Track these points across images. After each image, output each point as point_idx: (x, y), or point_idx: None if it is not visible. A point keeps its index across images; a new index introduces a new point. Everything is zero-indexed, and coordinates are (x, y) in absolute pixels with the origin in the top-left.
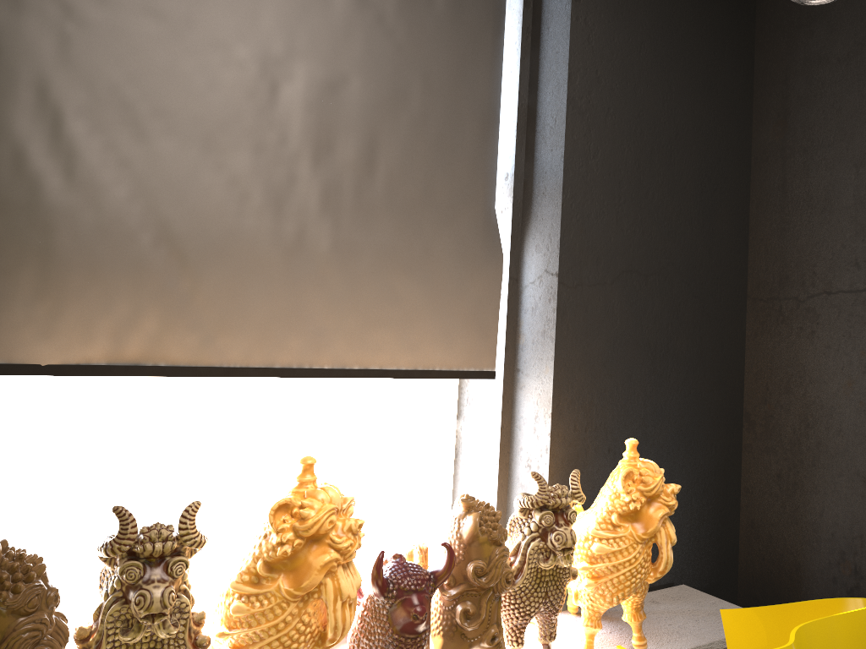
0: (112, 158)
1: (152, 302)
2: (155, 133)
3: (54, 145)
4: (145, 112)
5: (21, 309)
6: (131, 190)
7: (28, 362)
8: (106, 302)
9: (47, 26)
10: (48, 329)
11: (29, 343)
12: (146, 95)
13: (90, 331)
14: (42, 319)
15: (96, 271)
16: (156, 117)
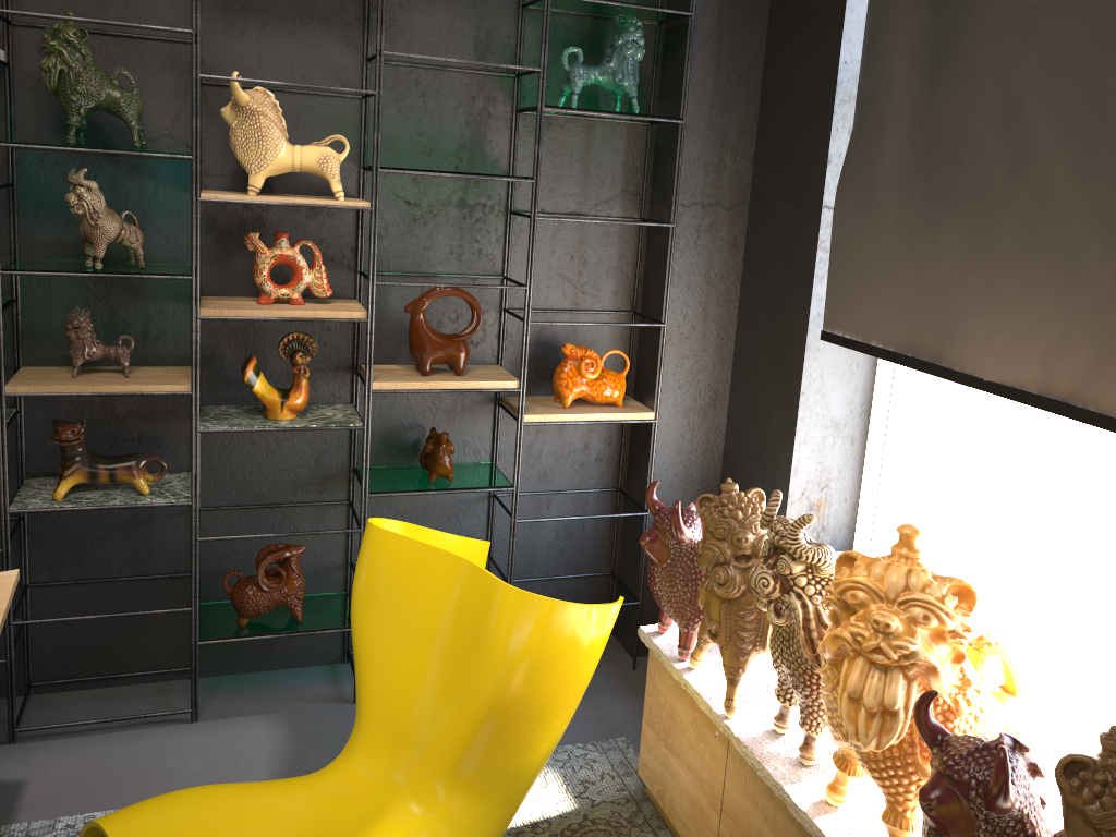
0: (1059, 144)
1: (1083, 326)
2: (1109, 100)
3: (1005, 140)
4: (1101, 75)
5: (970, 319)
6: (1072, 181)
7: (974, 375)
8: (1035, 319)
9: (1013, 6)
10: (986, 343)
11: (975, 355)
12: (1105, 51)
13: (1021, 352)
14: (983, 331)
15: (1026, 282)
16: (1112, 78)
